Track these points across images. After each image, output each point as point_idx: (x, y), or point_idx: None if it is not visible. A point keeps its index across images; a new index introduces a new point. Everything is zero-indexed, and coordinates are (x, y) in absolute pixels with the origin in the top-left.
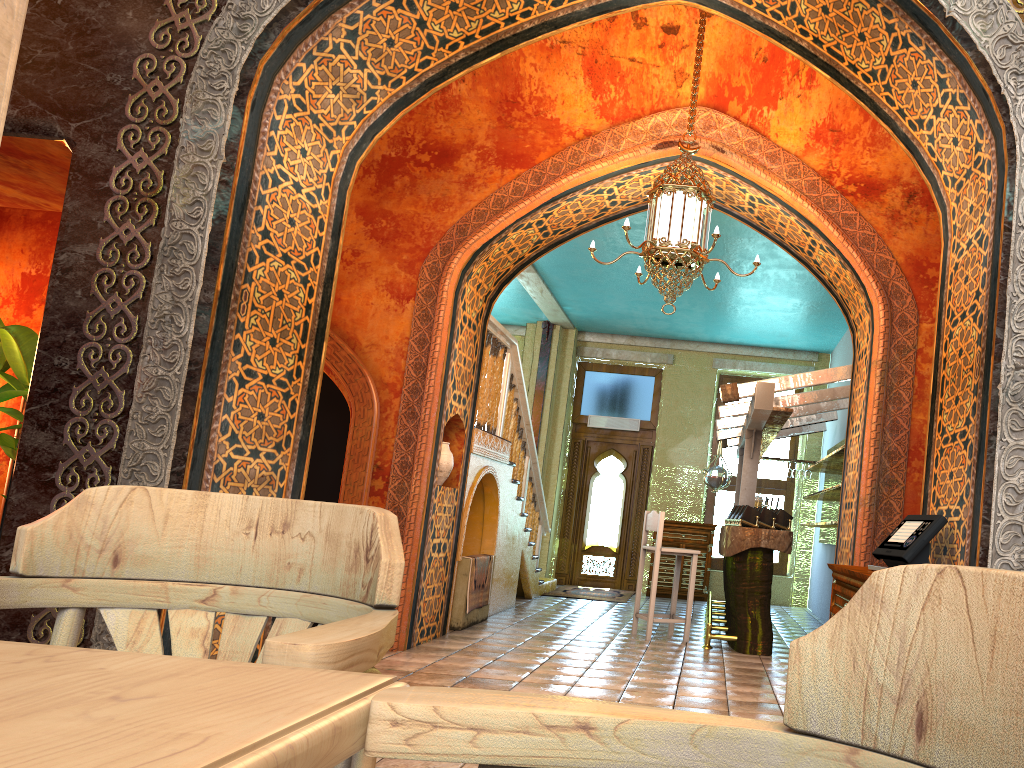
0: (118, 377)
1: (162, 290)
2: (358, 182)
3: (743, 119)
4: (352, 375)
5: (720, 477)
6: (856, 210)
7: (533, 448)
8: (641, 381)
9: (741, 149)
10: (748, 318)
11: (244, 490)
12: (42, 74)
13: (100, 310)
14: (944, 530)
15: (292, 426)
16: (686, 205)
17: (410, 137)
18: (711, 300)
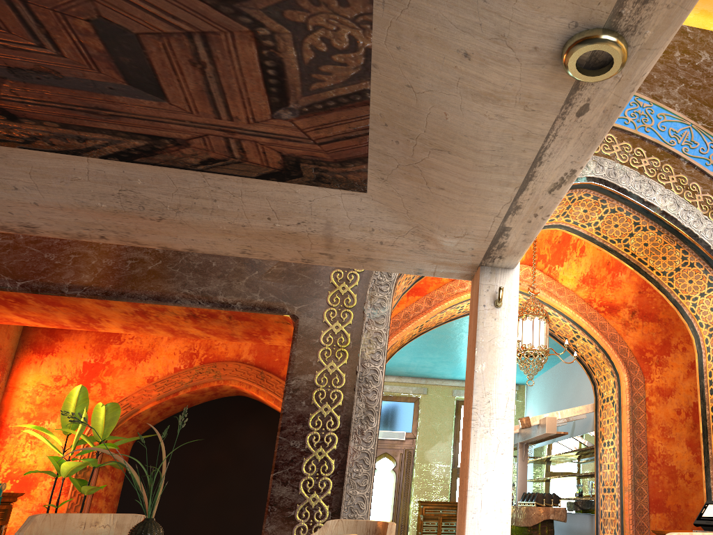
0: (329, 451)
1: (359, 401)
2: None
3: (544, 271)
4: None
5: None
6: (606, 320)
7: None
8: (405, 405)
9: (544, 287)
10: None
11: None
12: (277, 279)
13: (317, 412)
14: None
15: None
16: (540, 325)
17: None
18: None
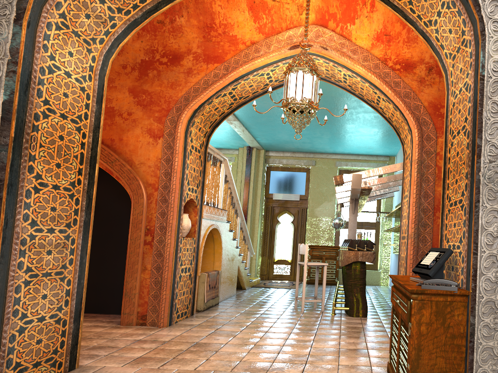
0: None
1: None
2: (129, 75)
3: (337, 31)
4: (131, 180)
5: (339, 223)
6: (400, 78)
7: (241, 212)
8: (299, 175)
9: (336, 47)
10: (351, 140)
11: (45, 252)
12: None
13: None
14: (452, 256)
15: (77, 213)
16: (304, 78)
17: (156, 49)
18: (331, 131)
